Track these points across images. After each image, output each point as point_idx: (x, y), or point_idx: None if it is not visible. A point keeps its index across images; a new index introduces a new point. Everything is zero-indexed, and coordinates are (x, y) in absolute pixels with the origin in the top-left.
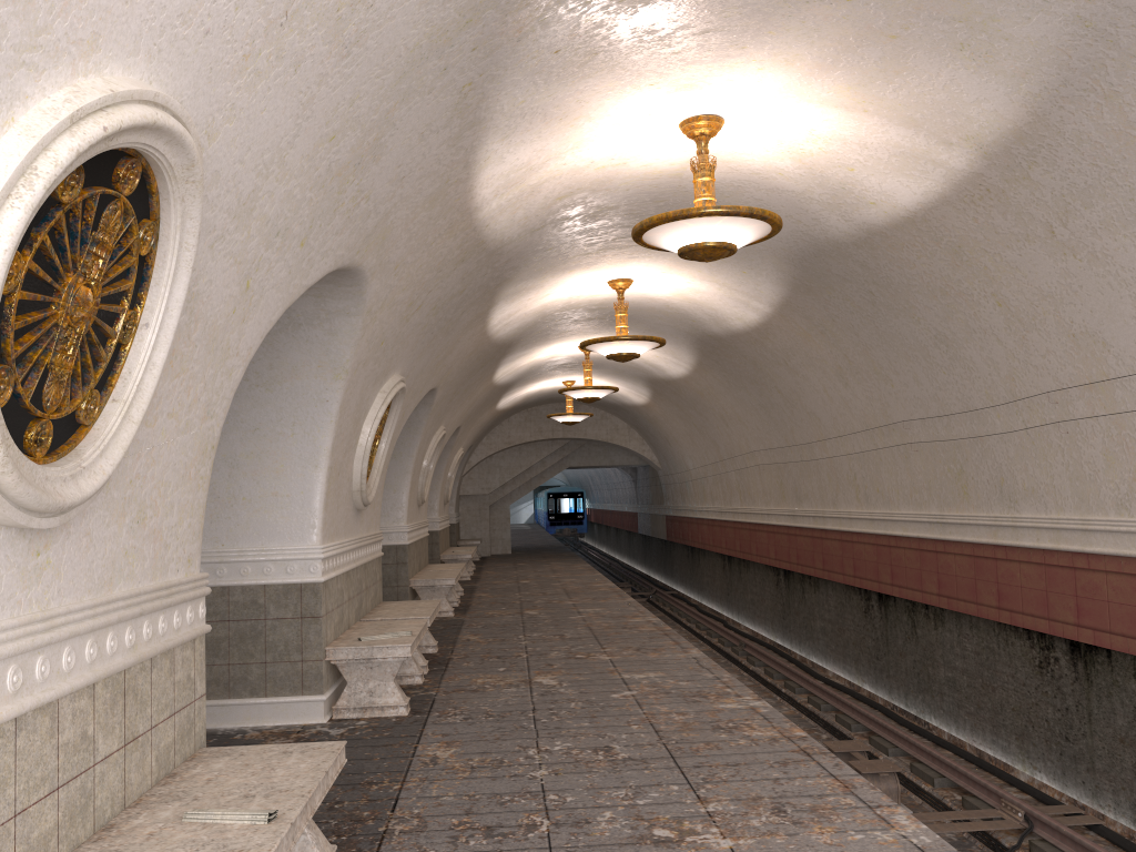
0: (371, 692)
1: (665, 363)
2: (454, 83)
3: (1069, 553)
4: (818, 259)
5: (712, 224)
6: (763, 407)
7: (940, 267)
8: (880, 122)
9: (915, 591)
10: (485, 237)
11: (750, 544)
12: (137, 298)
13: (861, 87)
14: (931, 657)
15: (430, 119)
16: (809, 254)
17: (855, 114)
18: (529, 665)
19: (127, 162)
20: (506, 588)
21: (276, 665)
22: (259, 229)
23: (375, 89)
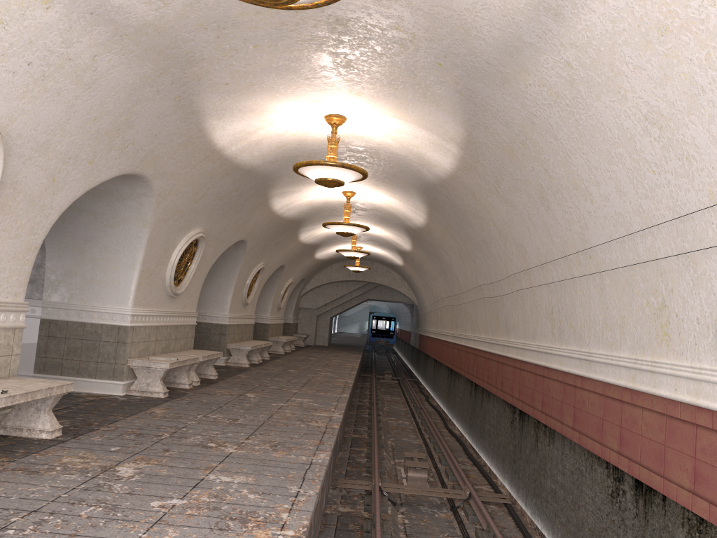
0: (147, 384)
1: (399, 241)
2: (168, 96)
3: (520, 361)
4: (430, 191)
5: (325, 169)
6: (442, 272)
7: (472, 202)
8: (415, 126)
9: (481, 381)
10: (238, 164)
11: (441, 352)
12: None
13: (397, 109)
14: (485, 418)
15: (161, 111)
16: (425, 188)
17: (403, 121)
18: (253, 389)
19: None
20: (296, 359)
21: (102, 364)
22: (55, 156)
23: (115, 100)
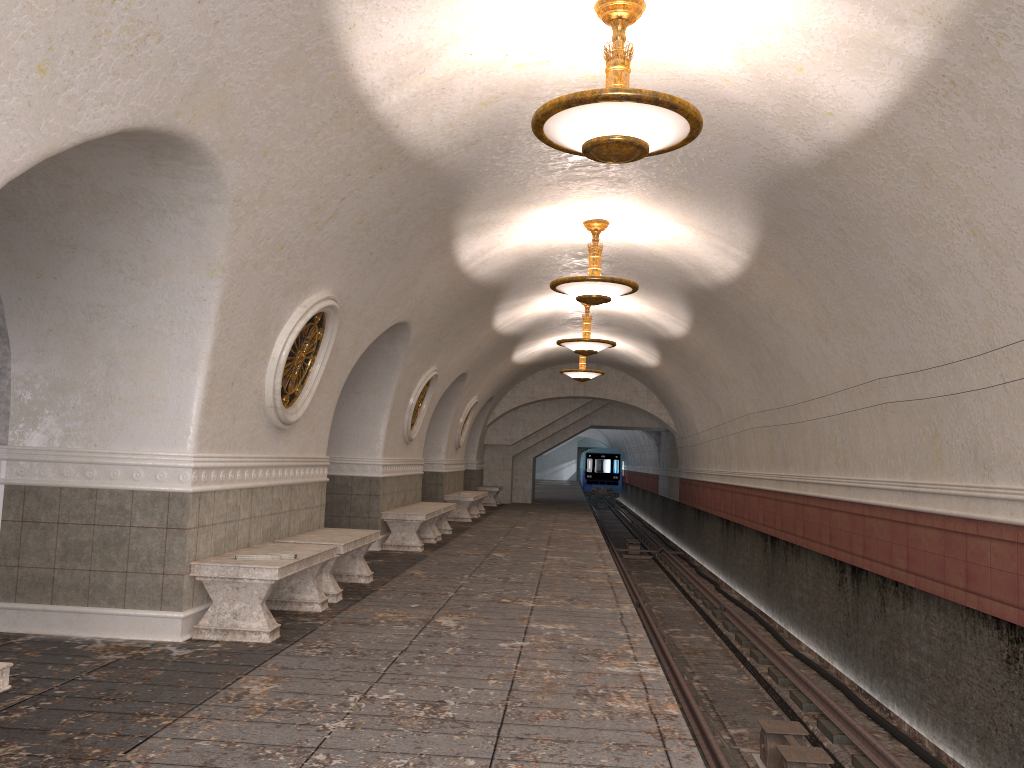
0: (235, 614)
1: (665, 321)
2: None
3: None
4: (784, 191)
5: (613, 112)
6: (755, 367)
7: (909, 193)
8: None
9: (885, 566)
10: (401, 143)
11: (743, 508)
12: None
13: None
14: (897, 639)
15: None
16: (775, 186)
17: None
18: (446, 604)
19: None
20: (496, 531)
21: (137, 575)
22: None
23: None
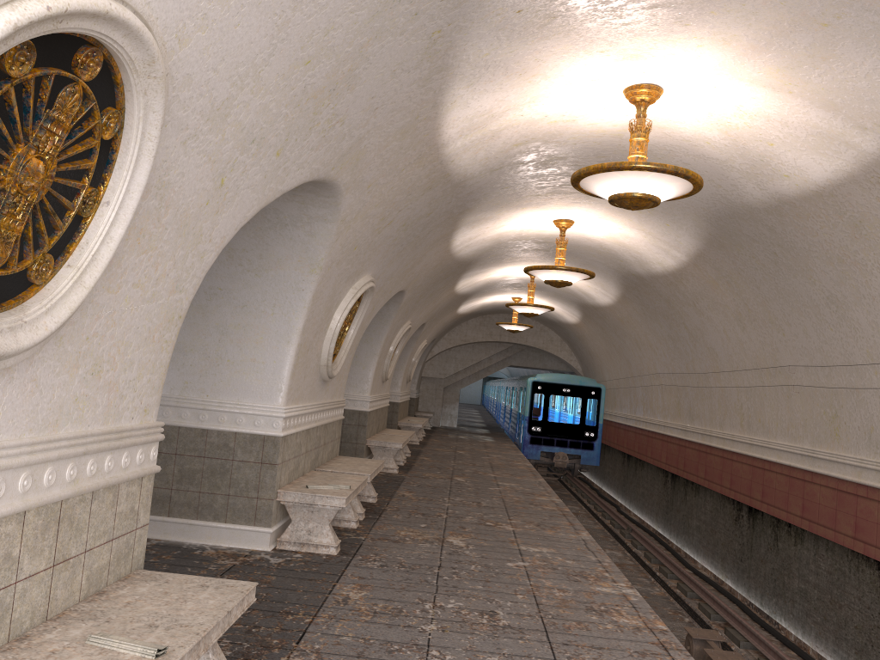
0: (309, 531)
1: (594, 292)
2: (424, 29)
3: None
4: (732, 220)
5: (641, 178)
6: (671, 338)
7: (840, 238)
8: (802, 104)
9: (781, 511)
10: (450, 171)
11: (647, 447)
12: (101, 178)
13: (789, 70)
14: (788, 568)
15: (402, 59)
16: (724, 215)
17: (781, 95)
18: (446, 525)
19: (86, 49)
20: (445, 455)
21: (237, 498)
22: (233, 134)
23: (349, 23)
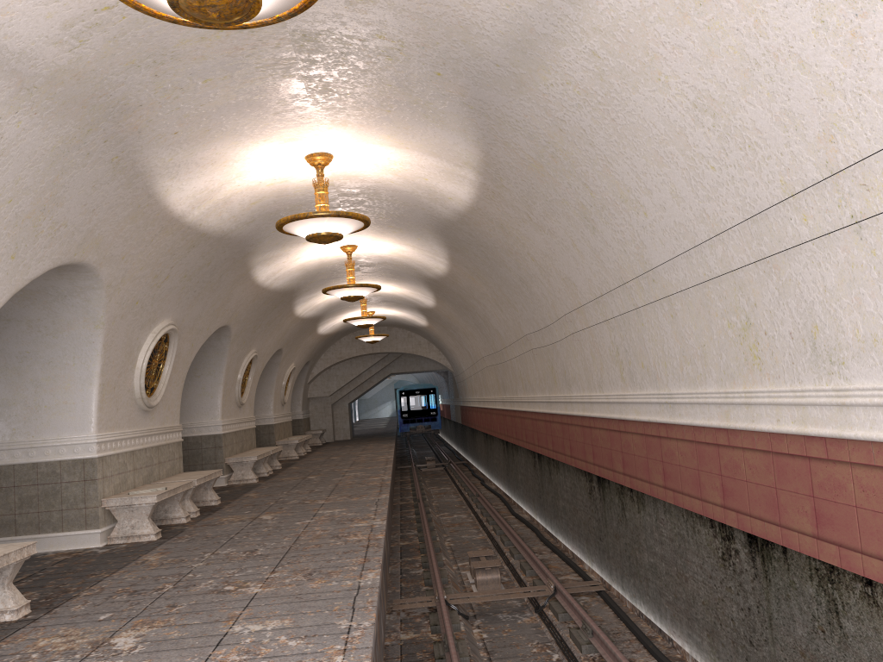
0: (132, 526)
1: (419, 297)
2: (102, 159)
3: (588, 417)
4: (448, 230)
5: (317, 222)
6: (478, 326)
7: (501, 237)
8: (419, 154)
9: (546, 449)
10: (205, 231)
11: (491, 423)
12: None
13: (394, 135)
14: (557, 493)
15: (96, 178)
16: (442, 228)
17: (404, 150)
18: (268, 508)
19: None
20: (315, 462)
21: (69, 511)
22: None
23: (34, 172)
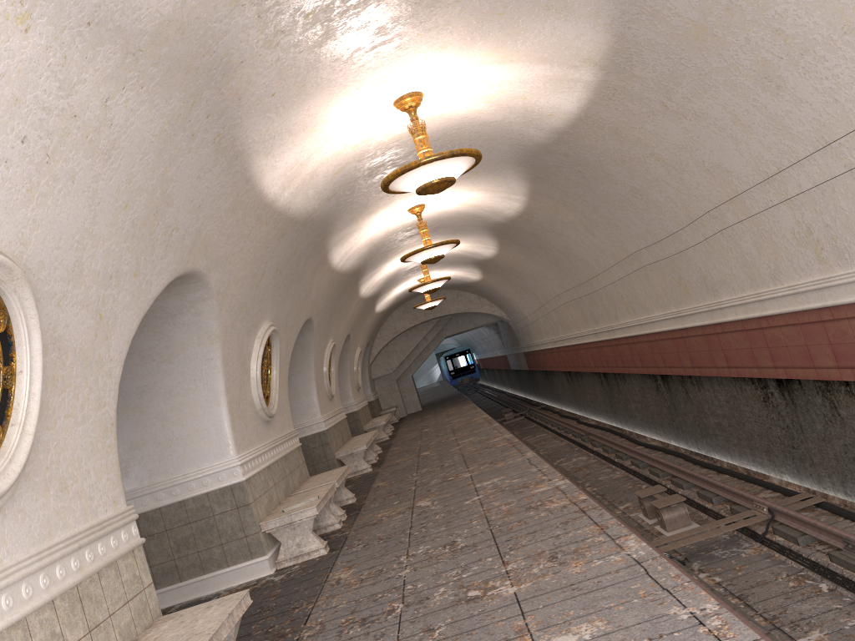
0: (298, 545)
1: (479, 249)
2: (205, 140)
3: (756, 318)
4: (536, 158)
5: (430, 169)
6: (552, 263)
7: (612, 145)
8: (525, 65)
9: (679, 368)
10: (292, 215)
11: (577, 360)
12: (10, 357)
13: (500, 48)
14: (702, 411)
15: (200, 166)
16: (529, 157)
17: (507, 65)
18: (415, 494)
19: None
20: (412, 439)
21: (229, 543)
22: (93, 280)
23: (144, 166)
